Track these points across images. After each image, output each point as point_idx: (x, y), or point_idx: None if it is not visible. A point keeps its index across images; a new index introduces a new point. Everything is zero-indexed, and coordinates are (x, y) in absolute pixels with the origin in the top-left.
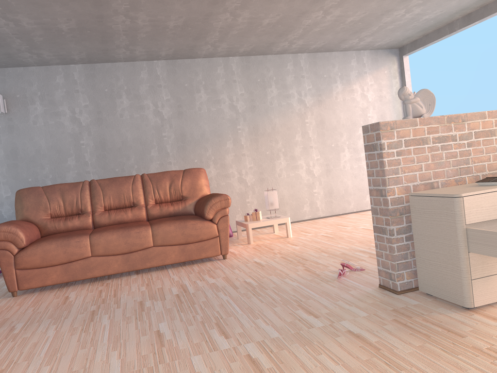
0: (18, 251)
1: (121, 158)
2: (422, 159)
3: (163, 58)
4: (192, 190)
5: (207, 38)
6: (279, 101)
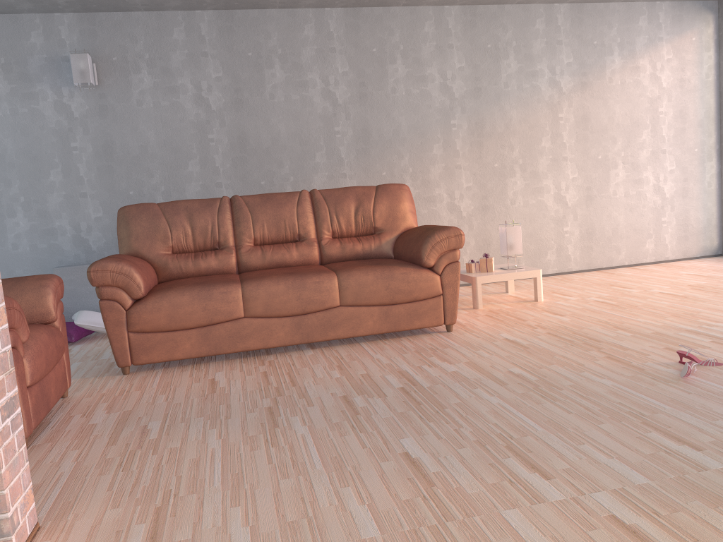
0: (132, 303)
1: (270, 164)
2: None
3: (341, 3)
4: (391, 218)
5: None
6: (519, 81)
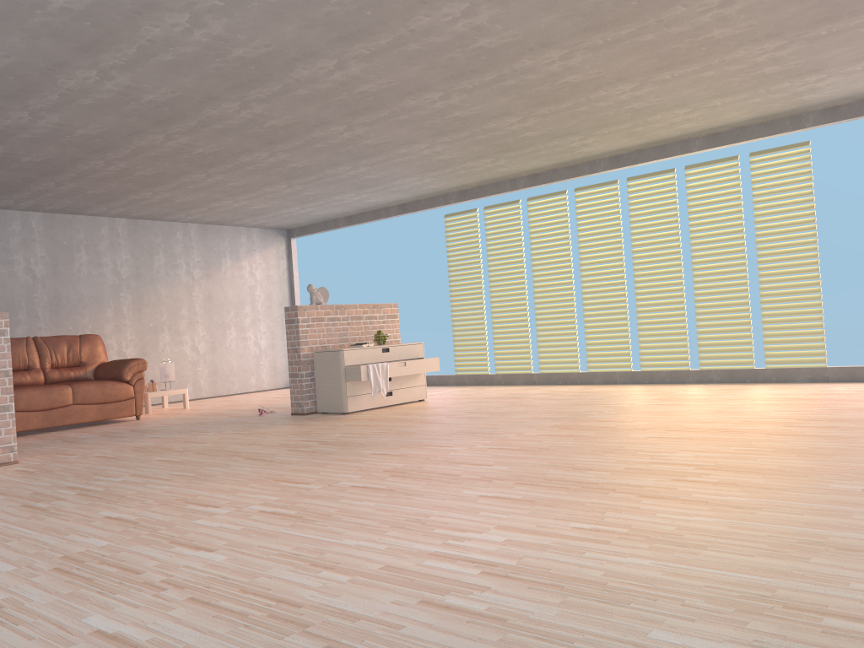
0: None
1: None
2: (321, 331)
3: (43, 210)
4: (92, 356)
5: (112, 203)
6: (166, 270)
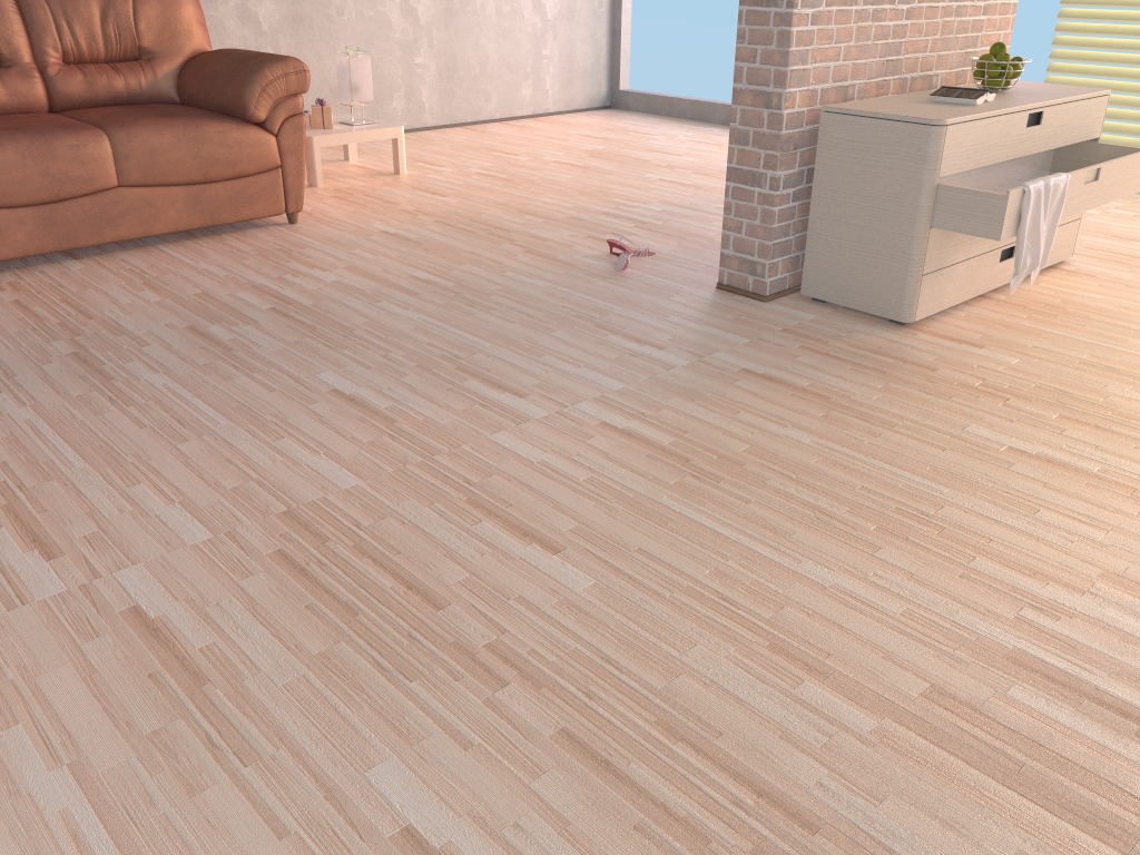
0: None
1: None
2: (843, 36)
3: None
4: (168, 33)
5: None
6: None
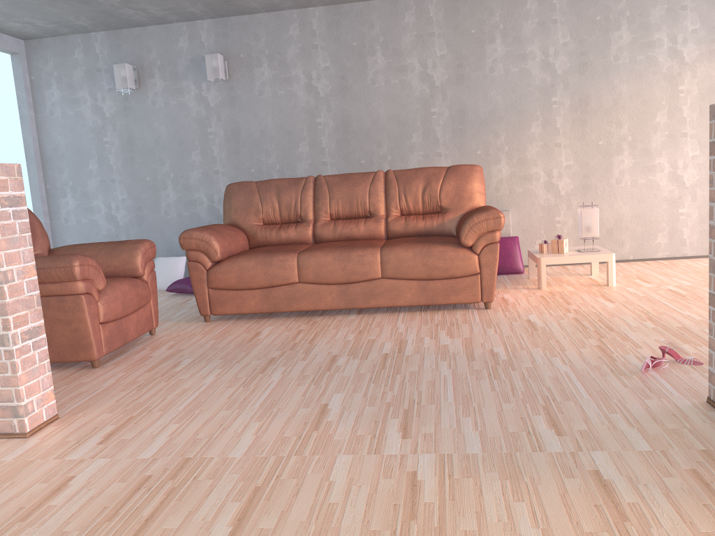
0: (212, 265)
1: (369, 144)
2: None
3: None
4: (457, 198)
5: None
6: (632, 53)
